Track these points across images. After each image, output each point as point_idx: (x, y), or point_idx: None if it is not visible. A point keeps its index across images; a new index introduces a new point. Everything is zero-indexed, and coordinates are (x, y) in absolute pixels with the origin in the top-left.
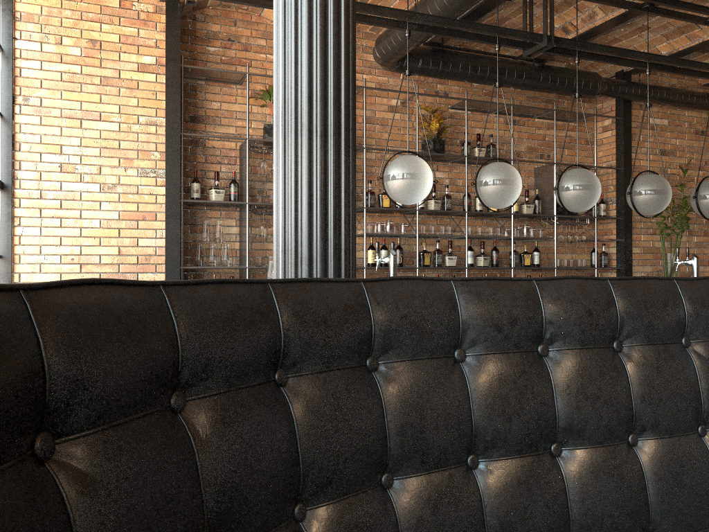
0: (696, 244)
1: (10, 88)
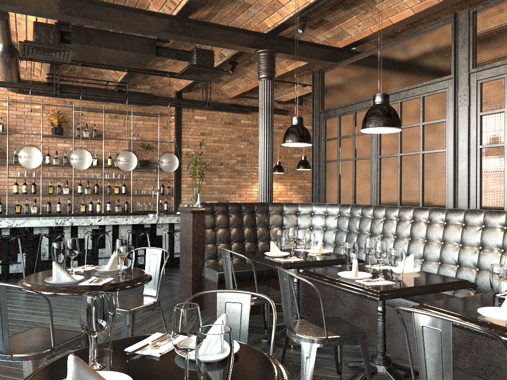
0: (225, 182)
1: None
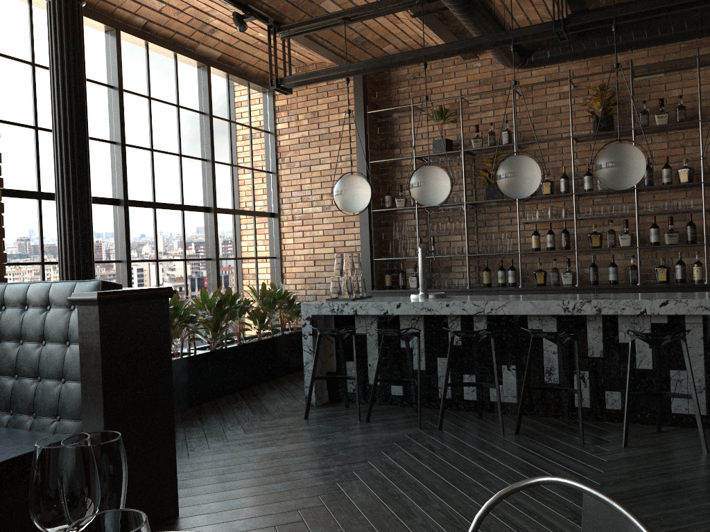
0: None
1: (274, 155)
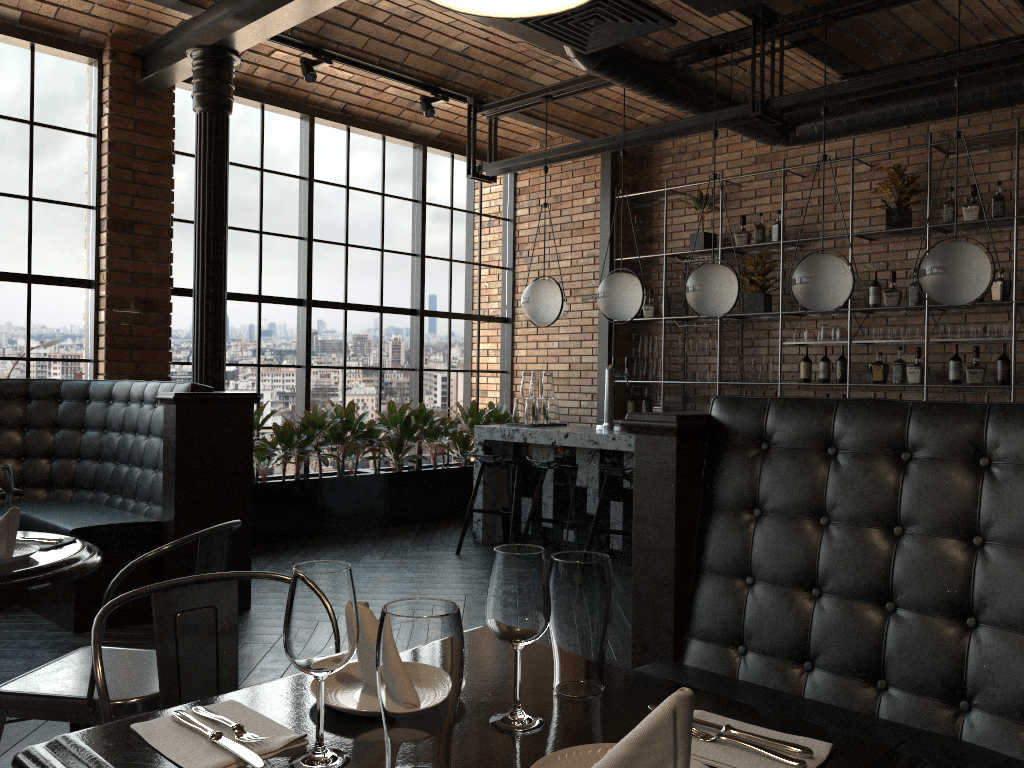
0: None
1: (511, 247)
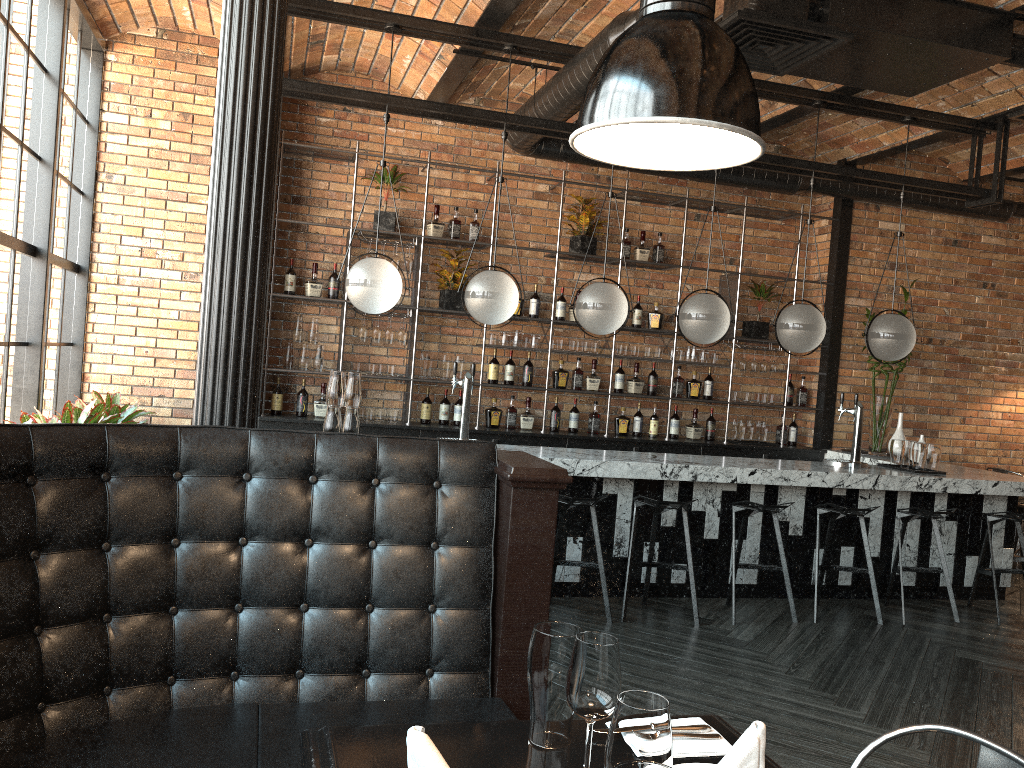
0: (932, 387)
1: (94, 164)
